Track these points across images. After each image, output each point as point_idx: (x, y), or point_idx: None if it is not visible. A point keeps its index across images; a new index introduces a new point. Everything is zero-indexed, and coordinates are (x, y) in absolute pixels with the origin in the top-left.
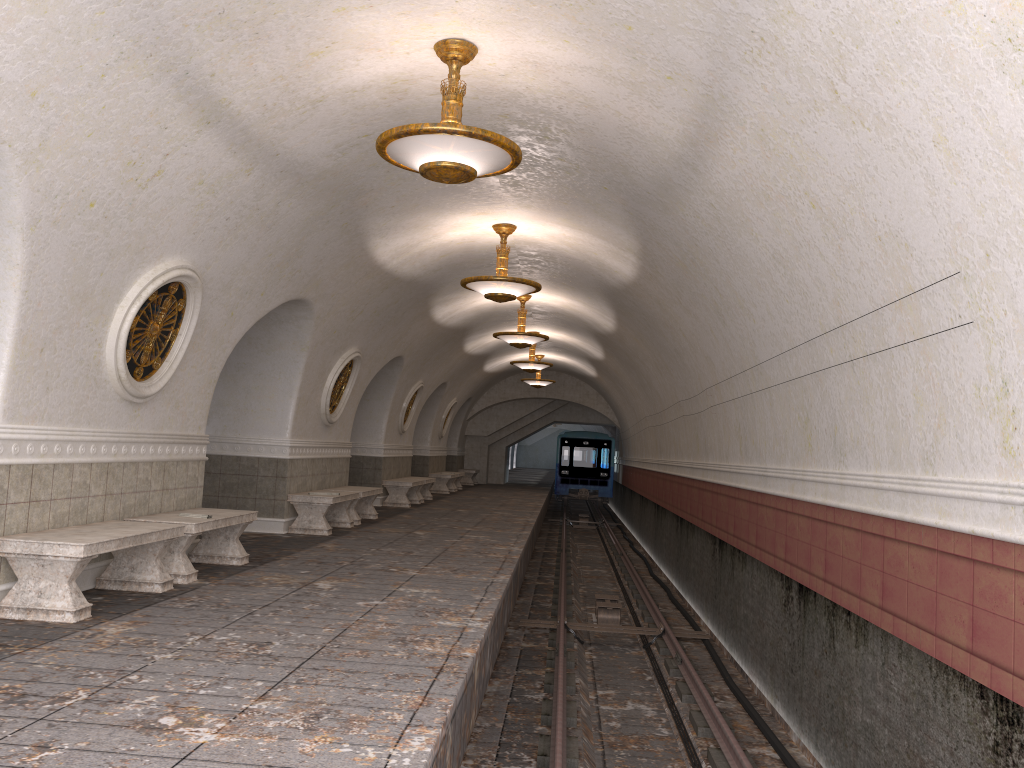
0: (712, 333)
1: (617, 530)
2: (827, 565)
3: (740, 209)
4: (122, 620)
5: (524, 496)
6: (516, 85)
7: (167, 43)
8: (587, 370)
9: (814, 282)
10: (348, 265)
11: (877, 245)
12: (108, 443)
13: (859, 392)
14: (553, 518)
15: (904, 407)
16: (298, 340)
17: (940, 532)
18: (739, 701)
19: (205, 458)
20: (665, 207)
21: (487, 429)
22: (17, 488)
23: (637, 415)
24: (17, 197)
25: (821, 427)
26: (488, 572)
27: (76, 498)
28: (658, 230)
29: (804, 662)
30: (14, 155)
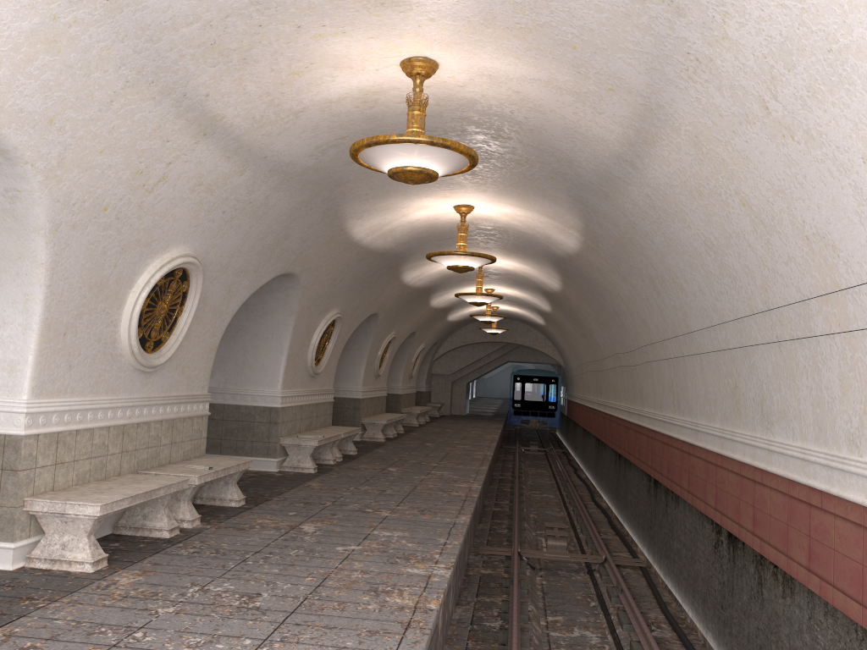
0: (647, 300)
1: (563, 456)
2: (755, 520)
3: (674, 201)
4: (133, 569)
5: (482, 428)
6: (473, 94)
7: (166, 71)
8: (536, 319)
9: (743, 269)
10: (329, 243)
11: (804, 243)
12: (123, 408)
13: (785, 370)
14: (507, 444)
15: (830, 390)
16: (287, 306)
17: (866, 510)
18: (674, 630)
19: (208, 413)
20: (606, 195)
21: (450, 368)
22: (44, 453)
23: (580, 359)
24: (40, 207)
25: (749, 395)
26: (451, 512)
27: (96, 457)
28: (599, 213)
29: (733, 602)
30: (36, 173)
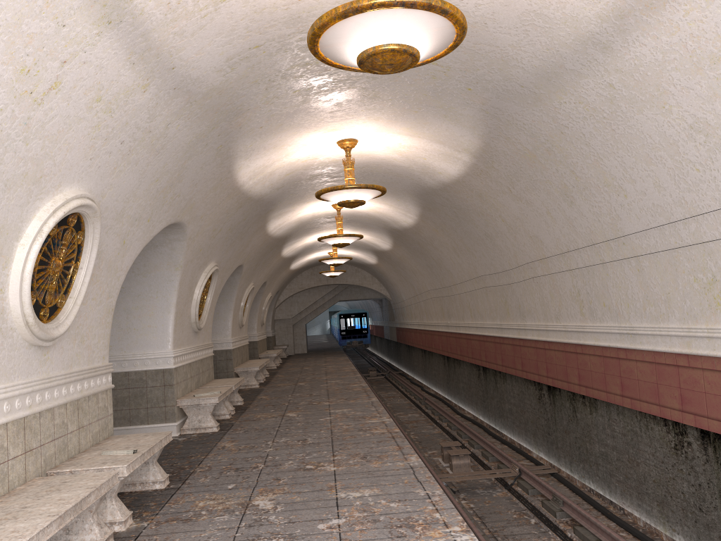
0: (548, 214)
1: (402, 377)
2: None
3: (657, 82)
4: None
5: (333, 362)
6: None
7: None
8: (368, 259)
9: None
10: (216, 187)
11: None
12: (21, 396)
13: None
14: None
15: None
16: (172, 261)
17: None
18: (639, 538)
19: (112, 386)
20: (537, 99)
21: (291, 313)
22: None
23: (416, 289)
24: None
25: None
26: (395, 454)
27: None
28: (514, 125)
29: None
30: None
